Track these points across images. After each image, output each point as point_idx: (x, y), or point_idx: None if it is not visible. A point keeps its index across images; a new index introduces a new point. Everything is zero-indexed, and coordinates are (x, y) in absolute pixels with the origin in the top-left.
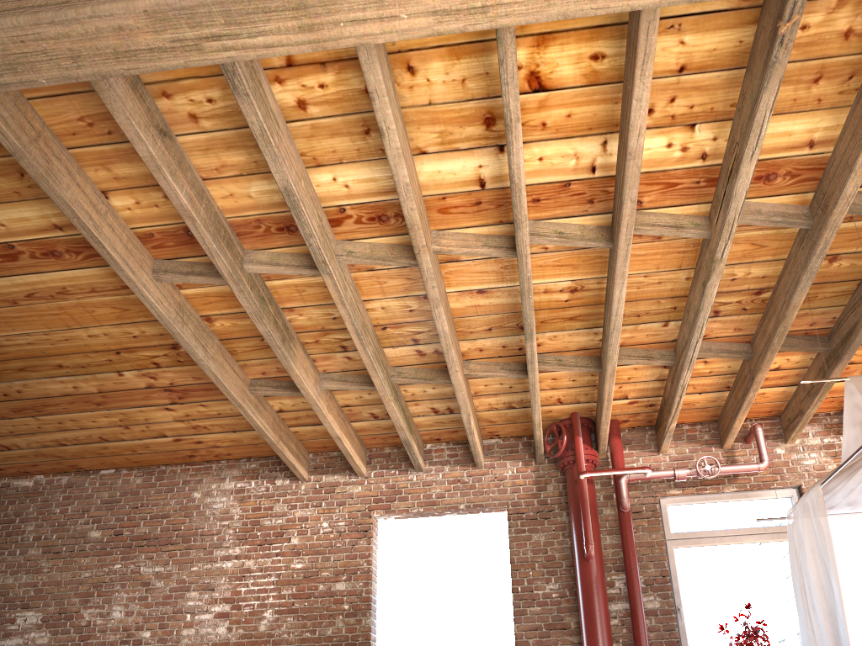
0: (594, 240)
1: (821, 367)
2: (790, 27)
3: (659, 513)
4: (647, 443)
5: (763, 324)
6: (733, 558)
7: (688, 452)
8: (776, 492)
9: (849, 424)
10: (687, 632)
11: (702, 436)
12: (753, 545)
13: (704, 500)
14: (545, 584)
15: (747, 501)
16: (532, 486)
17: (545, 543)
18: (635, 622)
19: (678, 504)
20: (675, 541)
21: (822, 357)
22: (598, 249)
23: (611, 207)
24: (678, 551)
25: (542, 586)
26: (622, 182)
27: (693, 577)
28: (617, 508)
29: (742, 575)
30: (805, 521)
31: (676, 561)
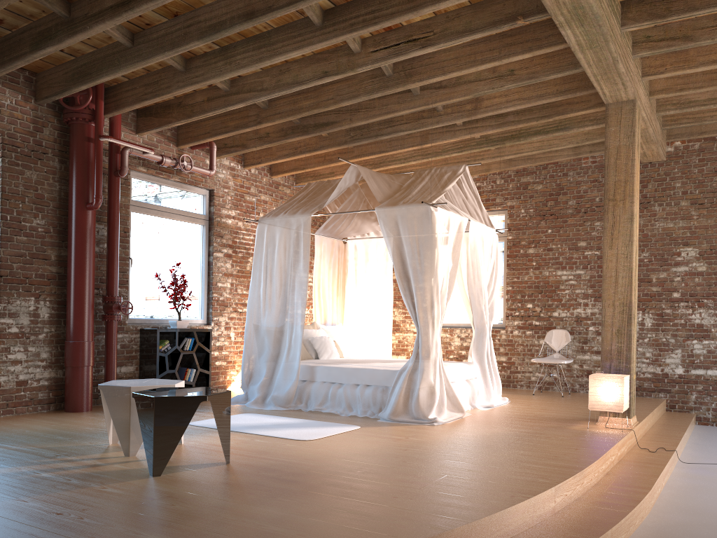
0: (318, 17)
1: (284, 129)
2: (521, 23)
3: (129, 183)
4: (129, 122)
5: (296, 97)
6: (166, 228)
7: (155, 141)
8: (198, 190)
9: (338, 187)
10: (130, 275)
11: (166, 132)
12: (179, 222)
13: (157, 181)
14: (32, 218)
15: (181, 190)
16: (29, 124)
17: (37, 182)
18: (112, 265)
19: (139, 179)
20: (134, 207)
21: (288, 123)
22: (297, 14)
23: (340, 4)
24: (133, 215)
25: (30, 220)
26: (388, 15)
27: (140, 236)
28: (110, 171)
29: (169, 241)
30: (285, 231)
31: (131, 222)
